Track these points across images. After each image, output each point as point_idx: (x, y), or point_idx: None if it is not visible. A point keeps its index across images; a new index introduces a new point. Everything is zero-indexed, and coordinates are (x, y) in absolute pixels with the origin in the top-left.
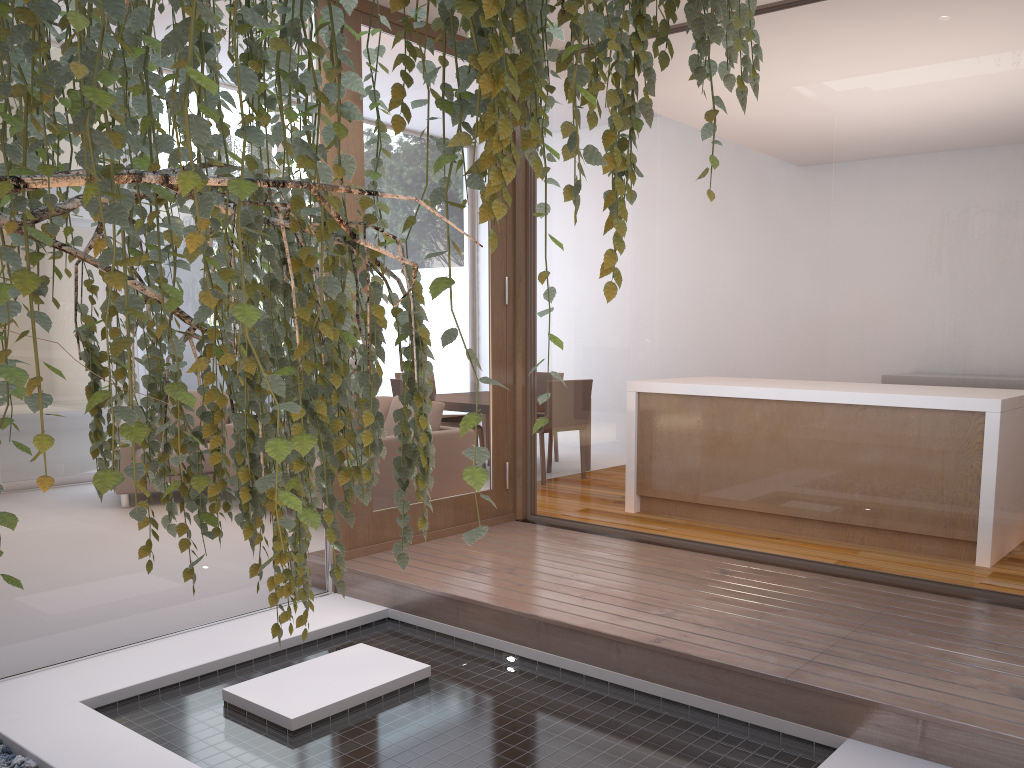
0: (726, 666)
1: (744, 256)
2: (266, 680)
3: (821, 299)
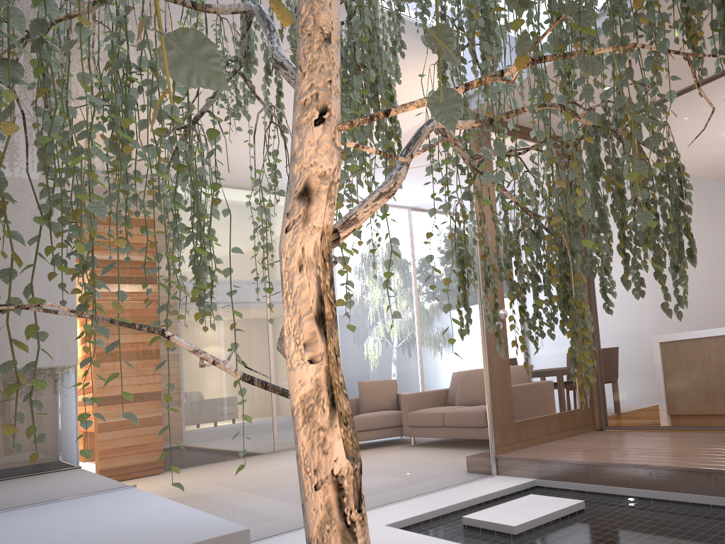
0: None
1: None
2: (485, 512)
3: None
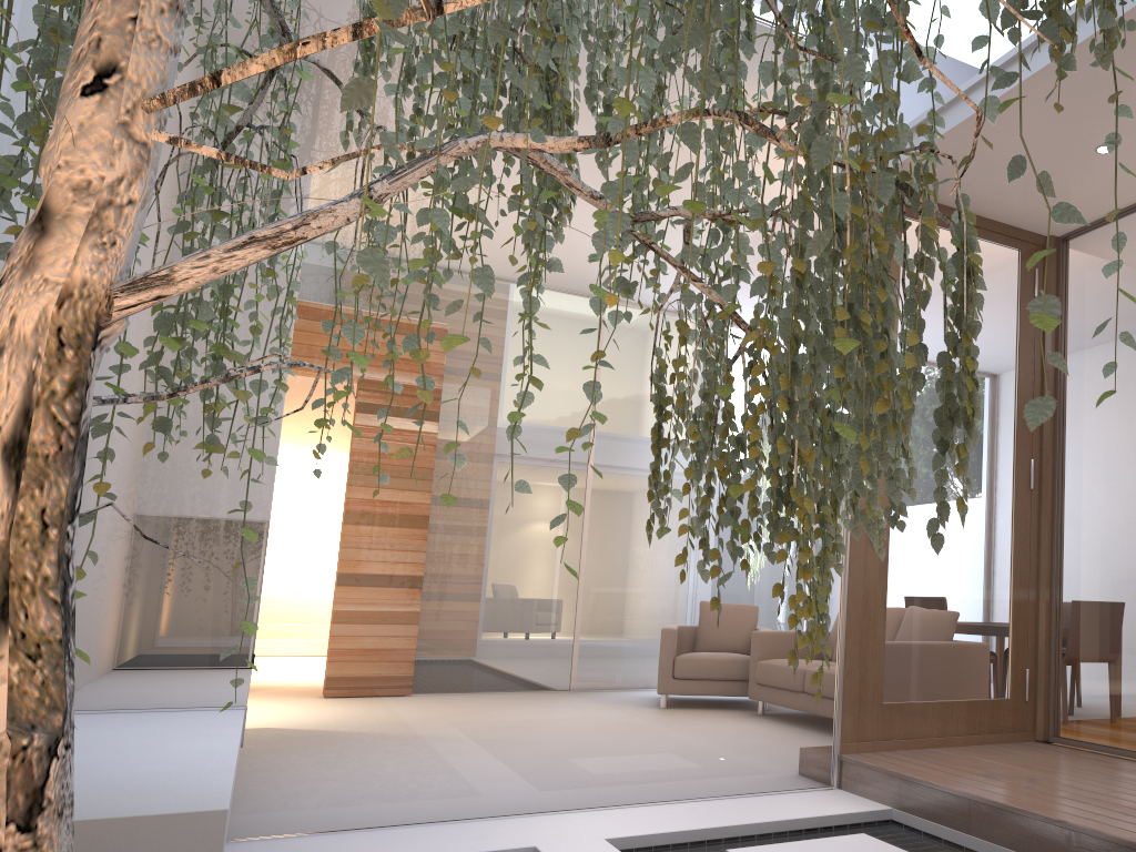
0: None
1: None
2: (767, 849)
3: None
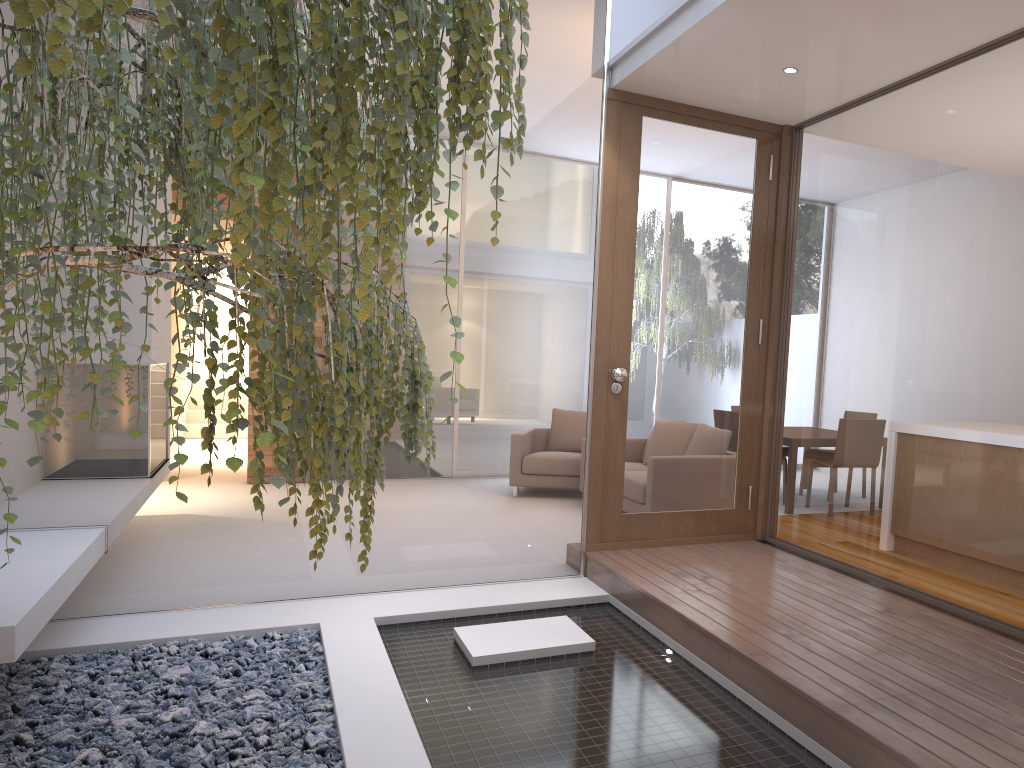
0: (792, 687)
1: (942, 297)
2: (483, 628)
3: (1005, 340)
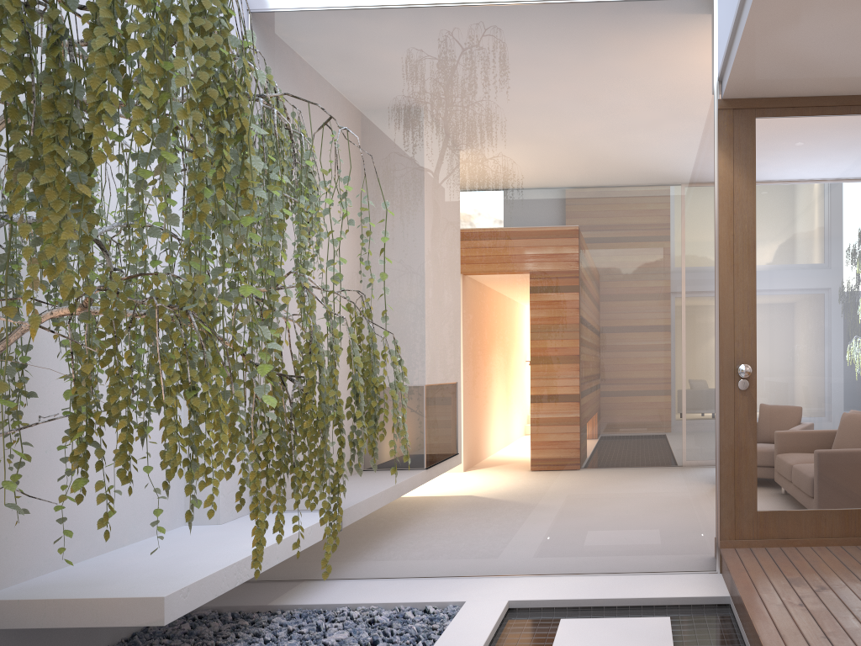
0: None
1: None
2: (584, 622)
3: None
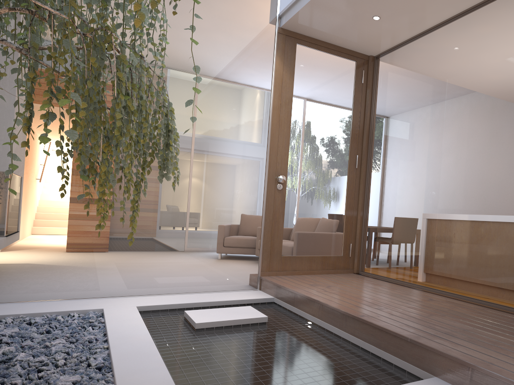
0: (385, 330)
1: (456, 134)
2: (202, 311)
3: (492, 152)
